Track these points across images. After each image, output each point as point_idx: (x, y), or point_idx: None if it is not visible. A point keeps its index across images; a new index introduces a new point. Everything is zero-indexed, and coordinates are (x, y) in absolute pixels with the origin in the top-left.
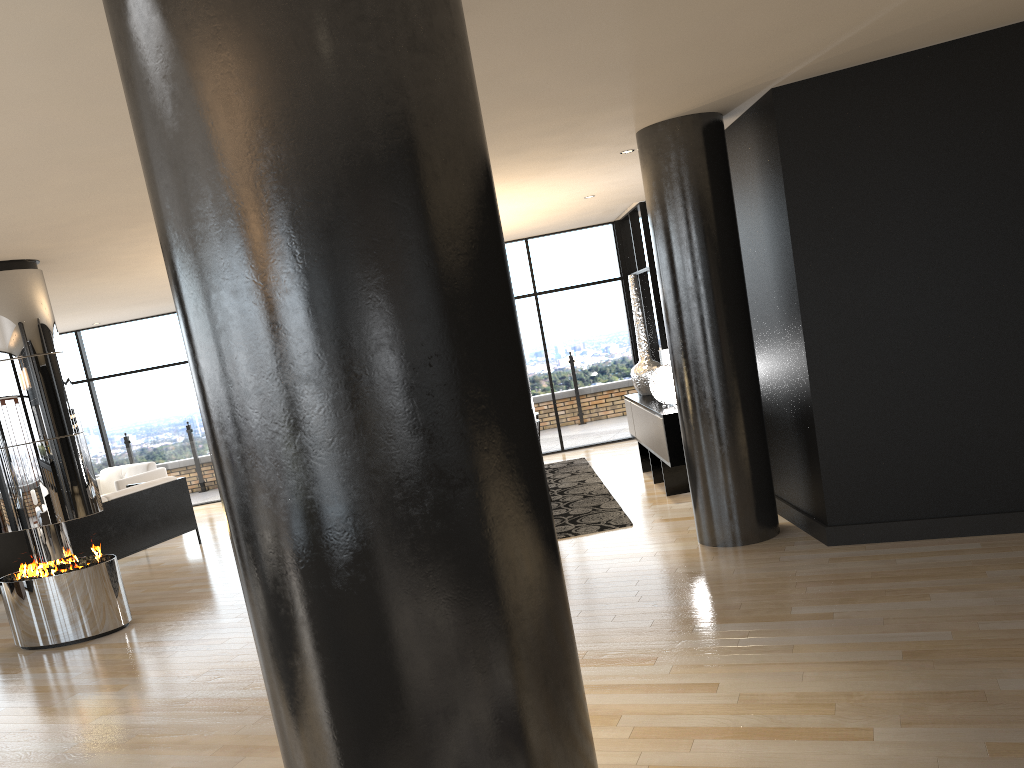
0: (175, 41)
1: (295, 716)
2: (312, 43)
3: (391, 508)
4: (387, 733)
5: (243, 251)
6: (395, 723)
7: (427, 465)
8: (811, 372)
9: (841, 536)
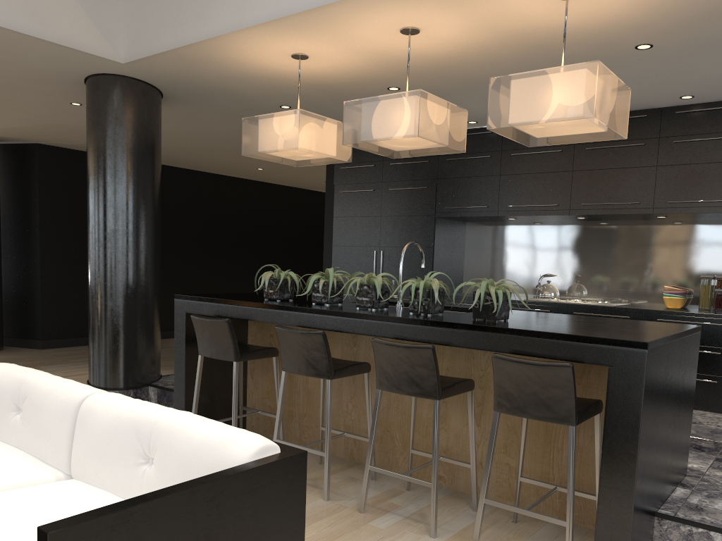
0: (140, 121)
1: (130, 319)
2: (159, 135)
3: (157, 261)
4: (151, 325)
5: (145, 181)
6: (152, 323)
7: (160, 251)
8: (41, 269)
9: (47, 344)
